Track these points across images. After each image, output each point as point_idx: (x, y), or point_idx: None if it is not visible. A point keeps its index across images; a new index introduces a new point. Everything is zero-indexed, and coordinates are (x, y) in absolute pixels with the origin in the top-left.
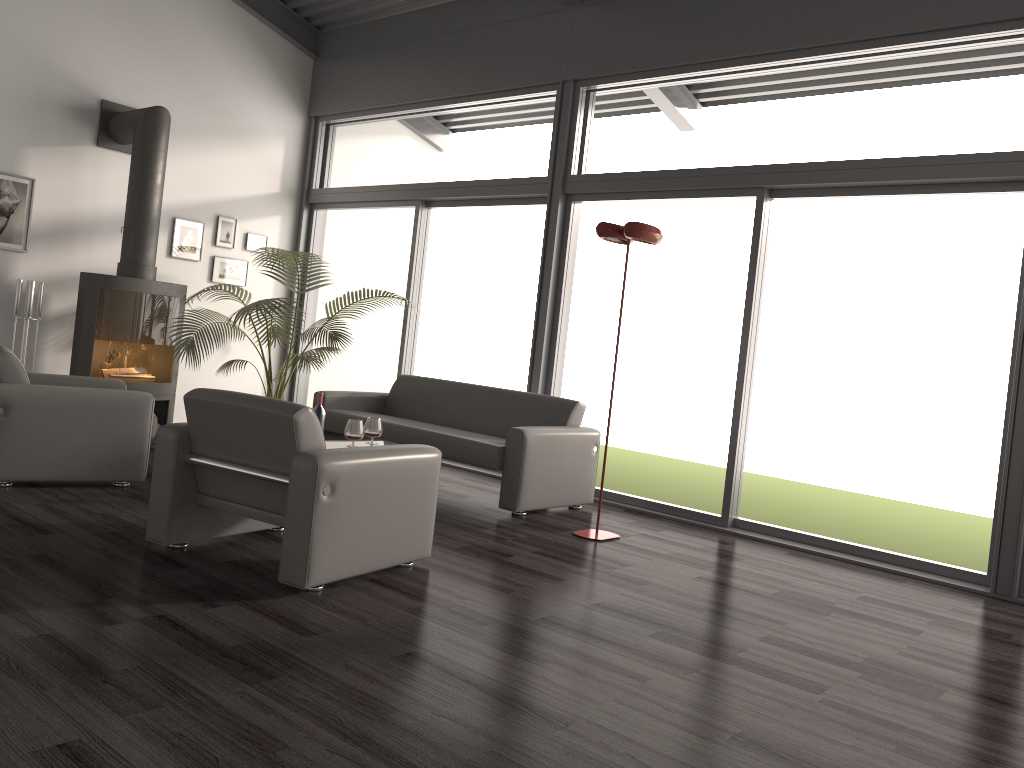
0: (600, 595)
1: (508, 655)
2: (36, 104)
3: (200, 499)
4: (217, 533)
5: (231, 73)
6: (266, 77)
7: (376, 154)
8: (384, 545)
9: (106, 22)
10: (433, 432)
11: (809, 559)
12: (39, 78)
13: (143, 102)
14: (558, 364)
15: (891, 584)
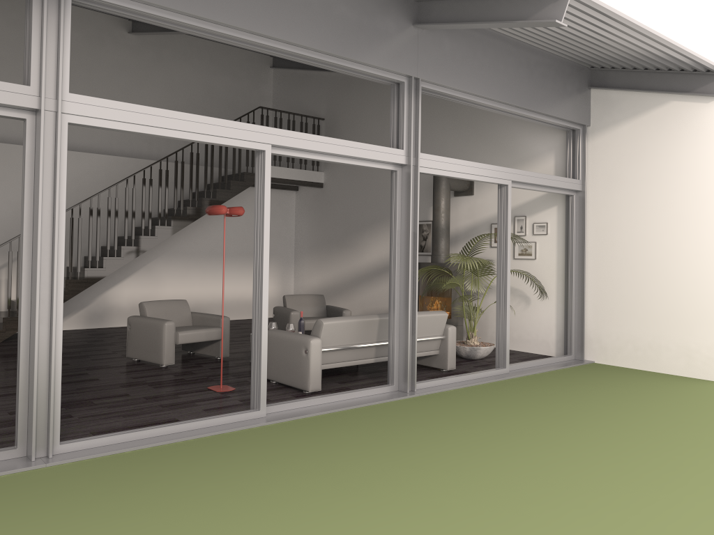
0: (109, 380)
1: None
2: (432, 185)
3: None
4: (193, 350)
5: (515, 126)
6: None
7: (637, 131)
8: (145, 352)
9: (454, 133)
10: None
11: (160, 422)
12: None
13: None
14: (394, 297)
15: (89, 429)
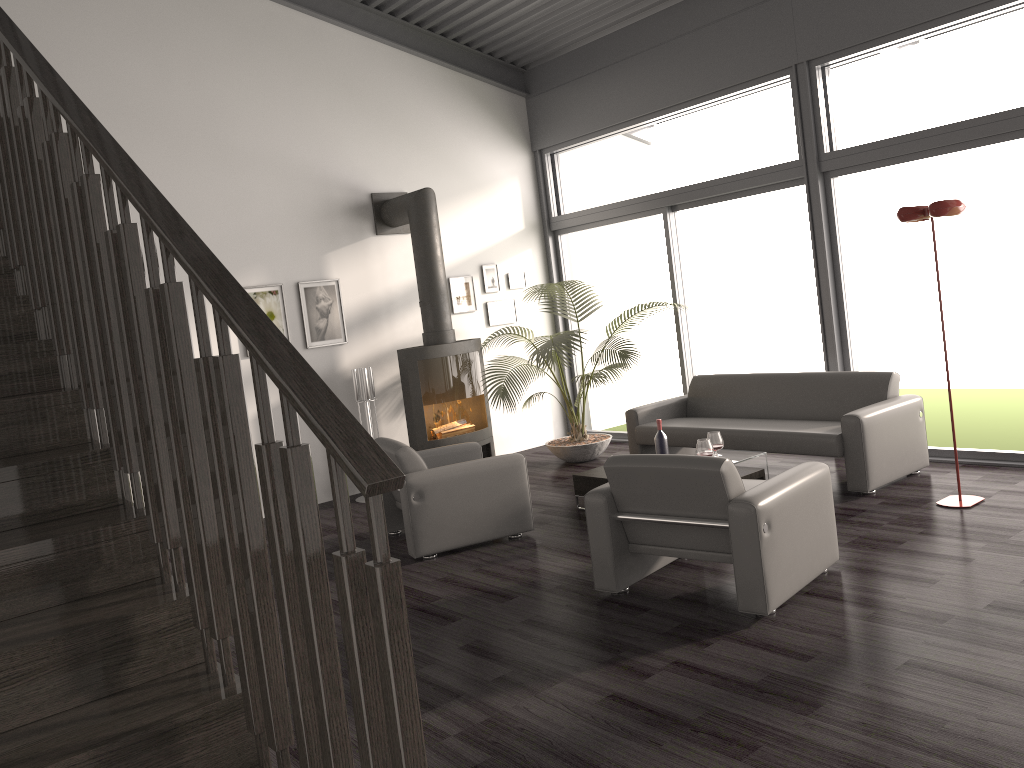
0: (1020, 570)
1: (992, 650)
2: (324, 214)
3: (632, 548)
4: (646, 572)
5: (462, 134)
6: (490, 128)
7: (595, 166)
8: (809, 561)
9: (358, 124)
10: (761, 431)
11: None
12: (321, 191)
13: (401, 184)
14: (851, 336)
15: None
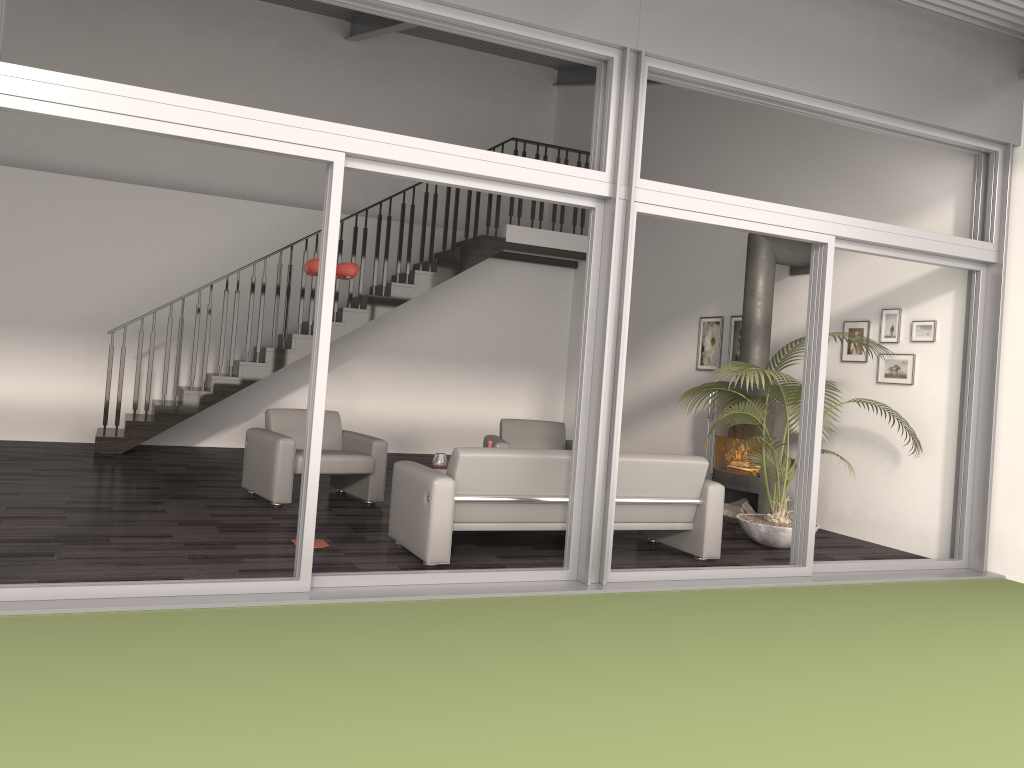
0: (176, 514)
1: (134, 493)
2: None
3: None
4: (341, 488)
5: (892, 154)
6: None
7: None
8: (257, 481)
9: (796, 171)
10: None
11: (154, 579)
12: None
13: None
14: (578, 421)
15: (46, 575)
